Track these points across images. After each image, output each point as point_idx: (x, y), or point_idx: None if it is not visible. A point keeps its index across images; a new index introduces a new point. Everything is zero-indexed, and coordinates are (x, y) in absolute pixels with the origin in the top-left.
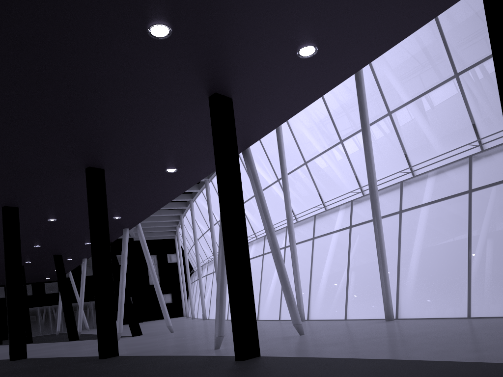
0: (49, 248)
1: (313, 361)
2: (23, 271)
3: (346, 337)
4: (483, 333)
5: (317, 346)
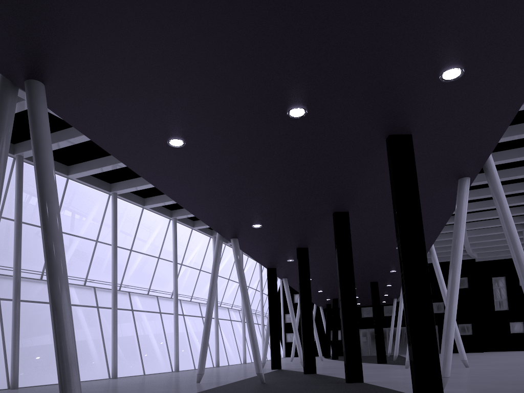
0: (361, 276)
1: None
2: None
3: None
4: None
5: None
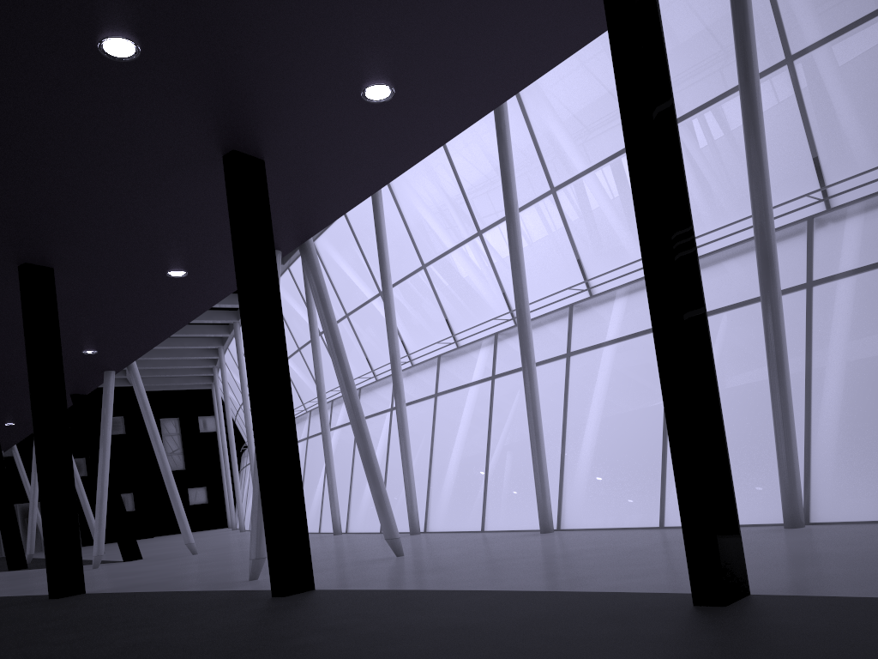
0: None
1: (389, 595)
2: None
3: (463, 559)
4: (661, 551)
5: (410, 573)
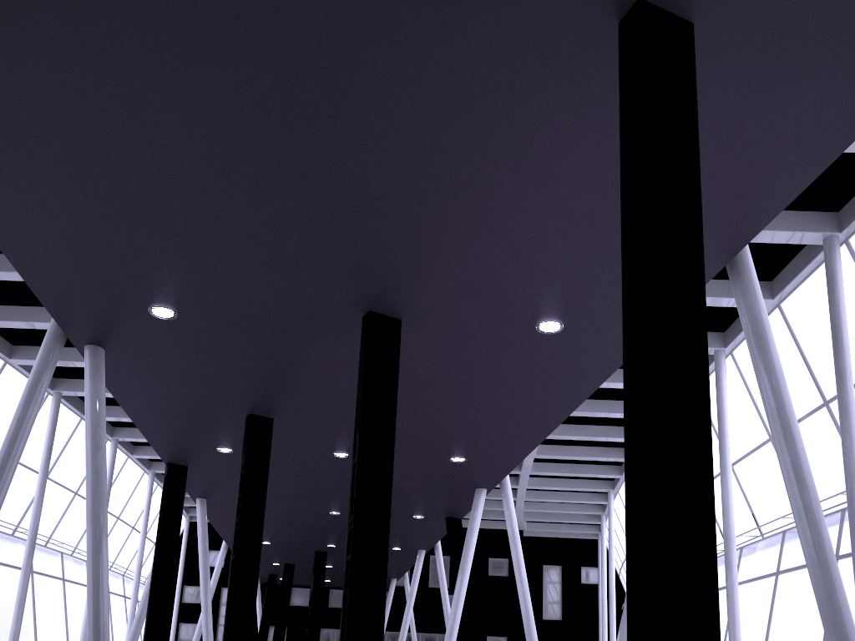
0: None
1: None
2: (324, 560)
3: None
4: None
5: None
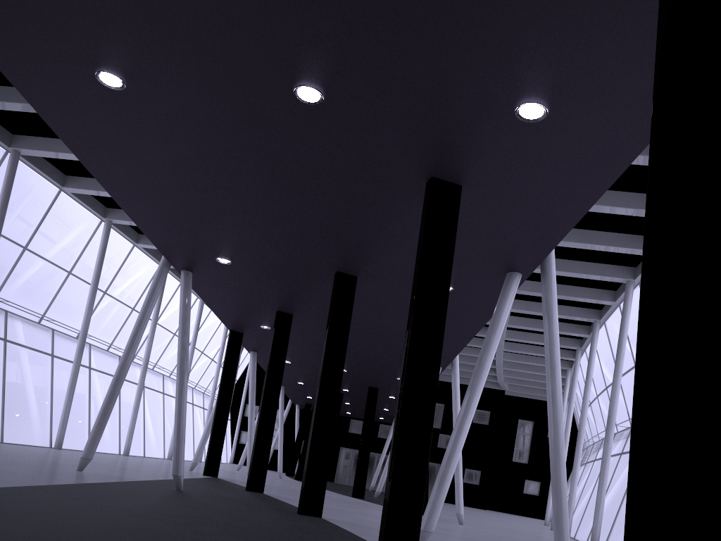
0: (358, 376)
1: None
2: (341, 399)
3: None
4: None
5: None
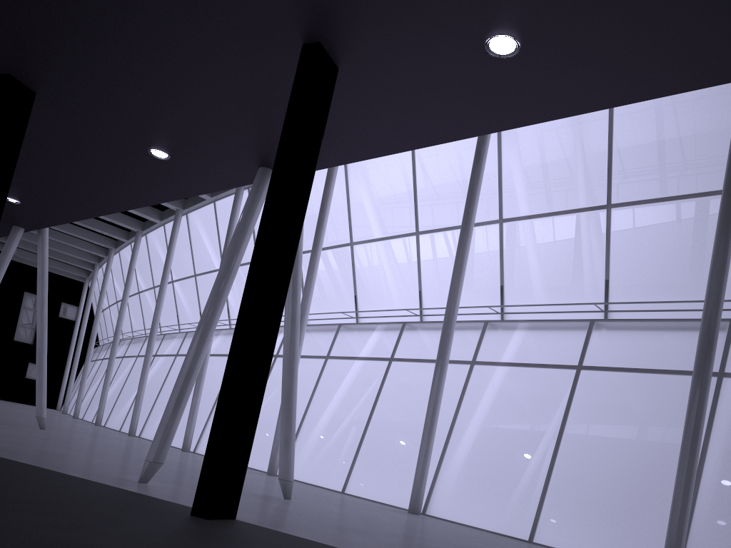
0: None
1: None
2: None
3: (366, 524)
4: None
5: (328, 528)
